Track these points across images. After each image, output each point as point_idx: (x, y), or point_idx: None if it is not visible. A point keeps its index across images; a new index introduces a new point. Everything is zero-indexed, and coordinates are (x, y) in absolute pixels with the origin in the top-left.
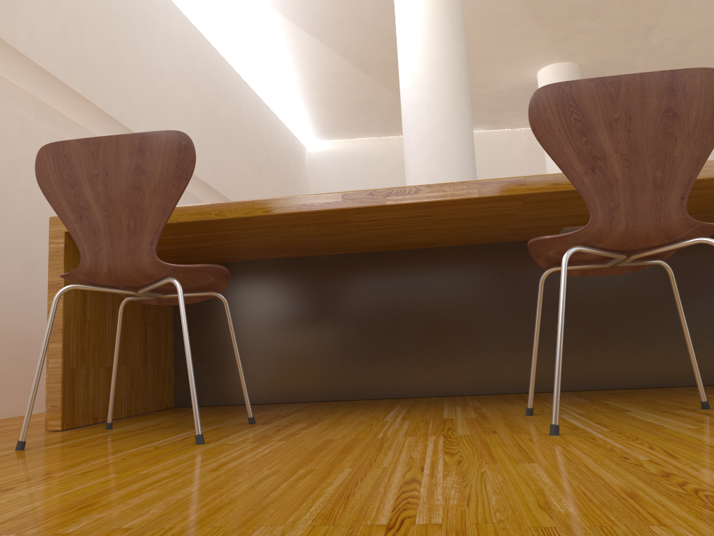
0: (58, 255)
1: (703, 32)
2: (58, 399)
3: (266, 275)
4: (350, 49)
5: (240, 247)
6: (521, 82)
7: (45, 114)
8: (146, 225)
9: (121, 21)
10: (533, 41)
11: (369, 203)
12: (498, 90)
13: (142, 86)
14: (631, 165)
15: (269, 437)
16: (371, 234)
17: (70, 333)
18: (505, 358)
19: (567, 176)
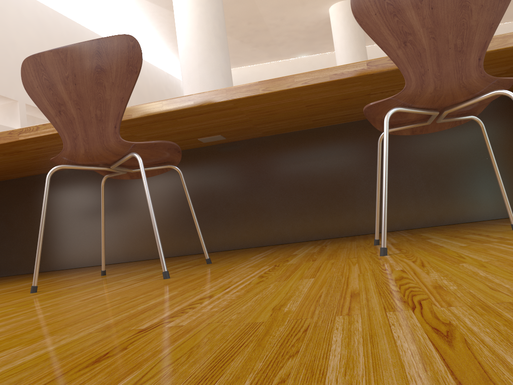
0: None
1: None
2: None
3: (31, 186)
4: None
5: None
6: (320, 18)
7: None
8: None
9: None
10: None
11: (10, 139)
12: (305, 25)
13: None
14: (80, 107)
15: None
16: None
17: None
18: (183, 231)
19: (47, 118)
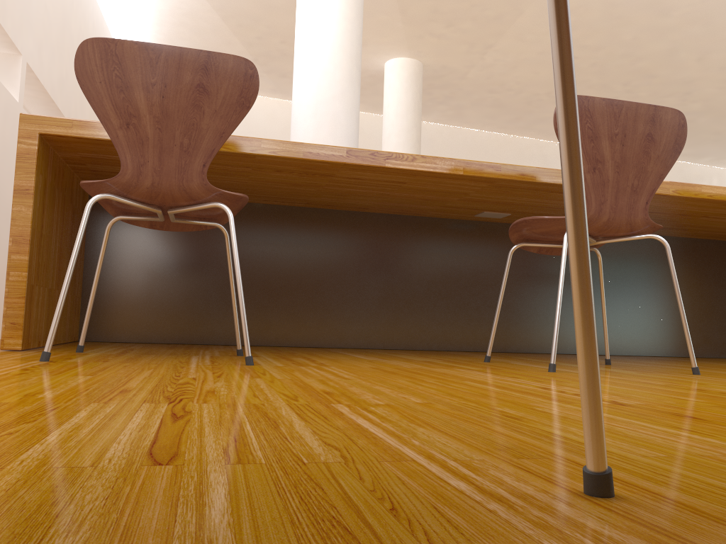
0: (30, 157)
1: (527, 62)
2: (20, 316)
3: None
4: None
5: None
6: (369, 67)
7: None
8: (200, 145)
9: None
10: (391, 32)
11: (371, 162)
12: None
13: None
14: (619, 172)
15: (304, 364)
16: (331, 191)
17: (34, 246)
18: (413, 319)
19: None
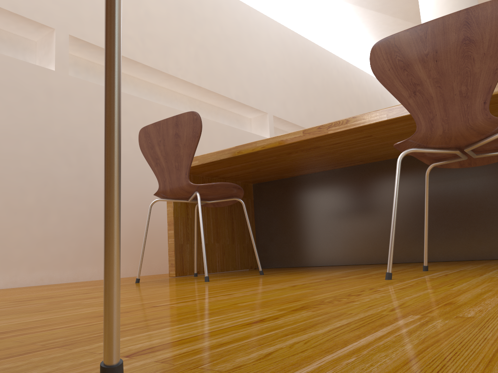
0: None
1: None
2: (173, 260)
3: (303, 185)
4: (408, 13)
5: (275, 169)
6: None
7: (195, 104)
8: (182, 164)
9: (234, 40)
10: None
11: (318, 134)
12: None
13: (251, 76)
14: (441, 85)
15: (244, 279)
16: (348, 152)
17: (178, 225)
18: (470, 233)
19: (398, 100)
